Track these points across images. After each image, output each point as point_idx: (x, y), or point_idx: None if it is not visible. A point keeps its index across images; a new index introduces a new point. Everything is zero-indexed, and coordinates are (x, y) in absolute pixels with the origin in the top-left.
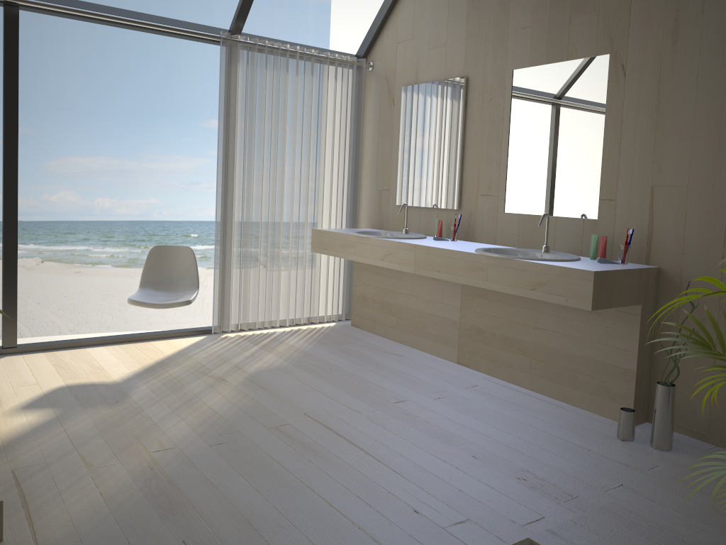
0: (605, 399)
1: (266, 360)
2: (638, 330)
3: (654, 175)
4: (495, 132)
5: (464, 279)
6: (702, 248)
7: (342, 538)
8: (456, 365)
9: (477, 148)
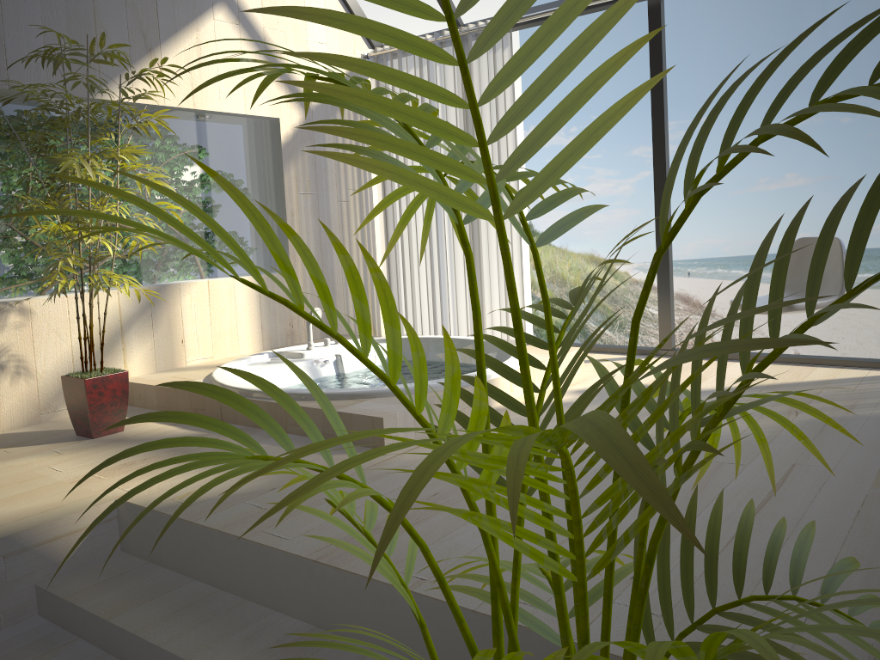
0: None
1: None
2: None
3: None
4: None
5: None
6: None
7: None
8: None
9: None
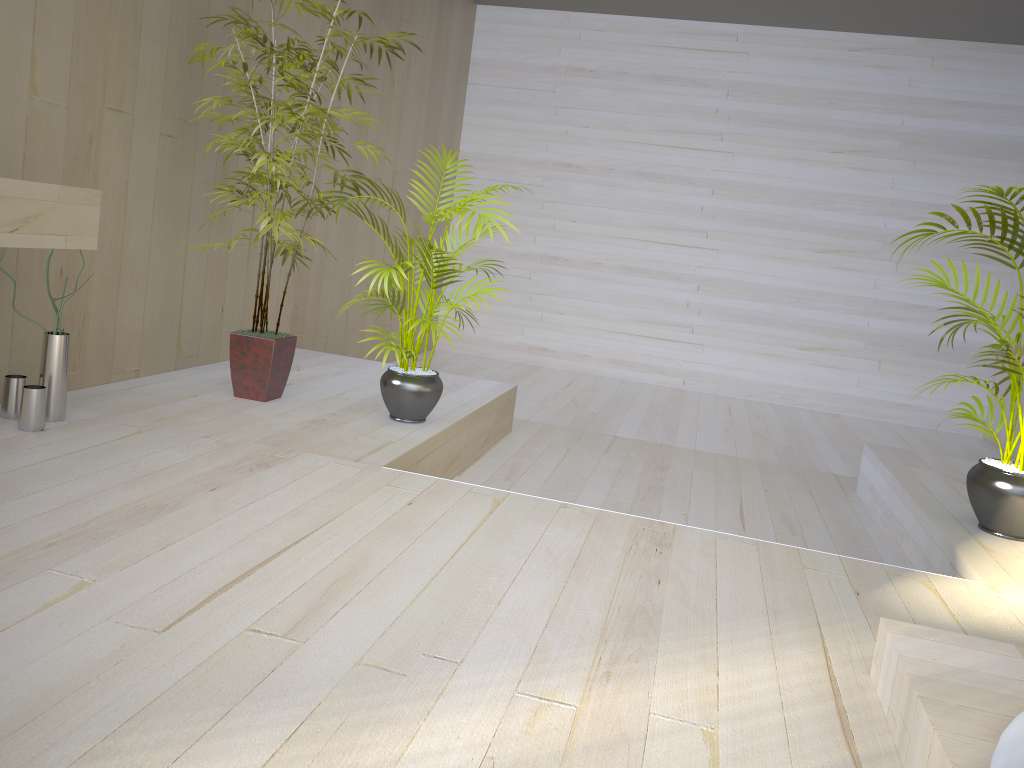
0: None
1: None
2: None
3: None
4: None
5: None
6: (3, 142)
7: (513, 523)
8: None
9: None
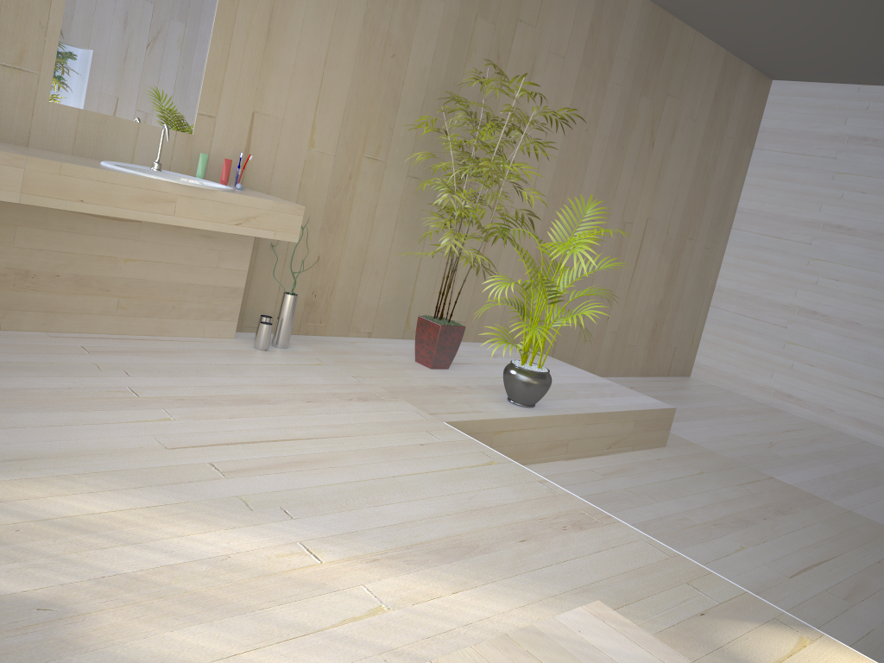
0: (210, 321)
1: None
2: (251, 250)
3: (256, 102)
4: None
5: (134, 213)
6: (287, 174)
7: (476, 476)
8: None
9: None
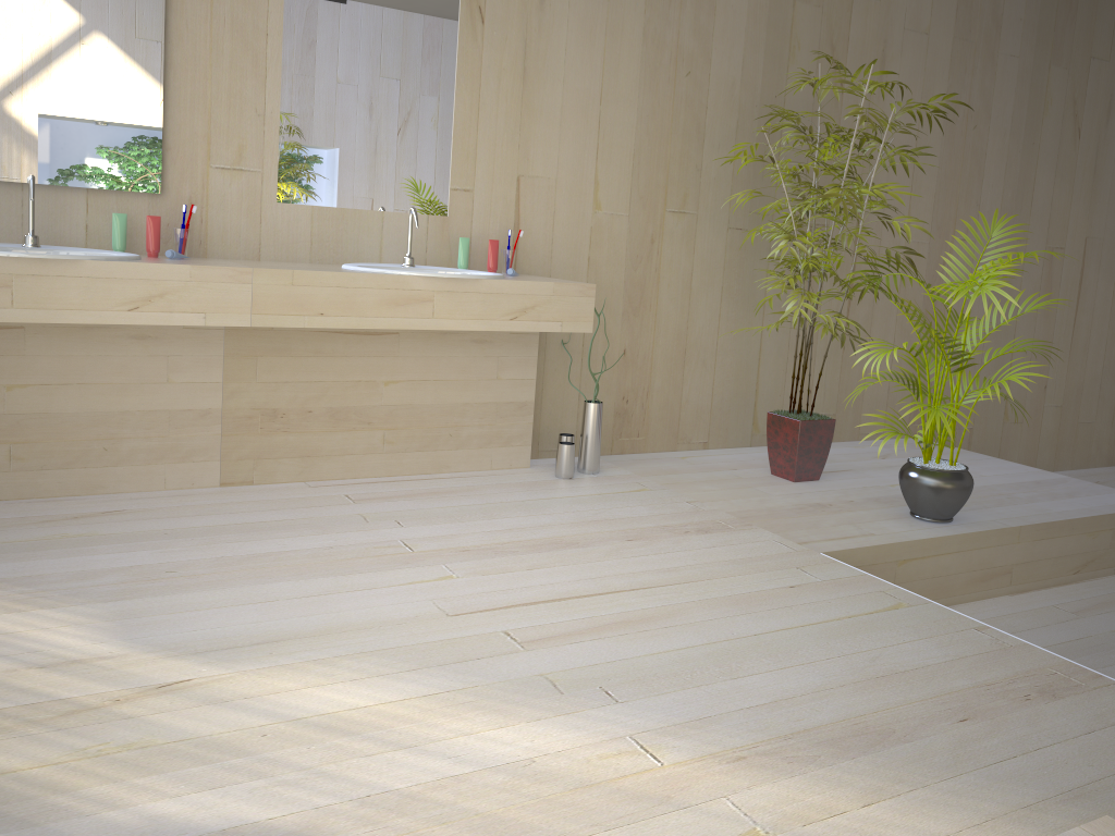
0: (497, 448)
1: (27, 628)
2: (536, 352)
3: (520, 162)
4: (251, 53)
5: (385, 320)
6: (570, 249)
7: (878, 627)
8: (226, 488)
9: (203, 76)
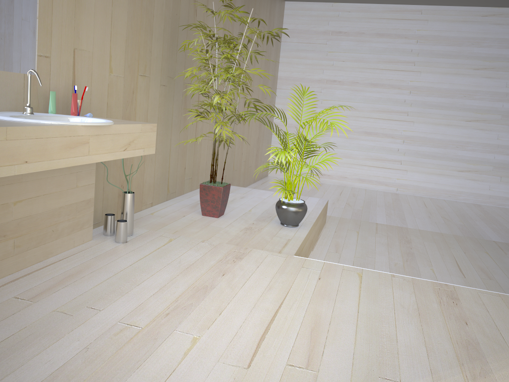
0: (77, 232)
1: None
2: (95, 166)
3: (75, 39)
4: None
5: (64, 161)
6: (99, 98)
7: (375, 289)
8: None
9: None
